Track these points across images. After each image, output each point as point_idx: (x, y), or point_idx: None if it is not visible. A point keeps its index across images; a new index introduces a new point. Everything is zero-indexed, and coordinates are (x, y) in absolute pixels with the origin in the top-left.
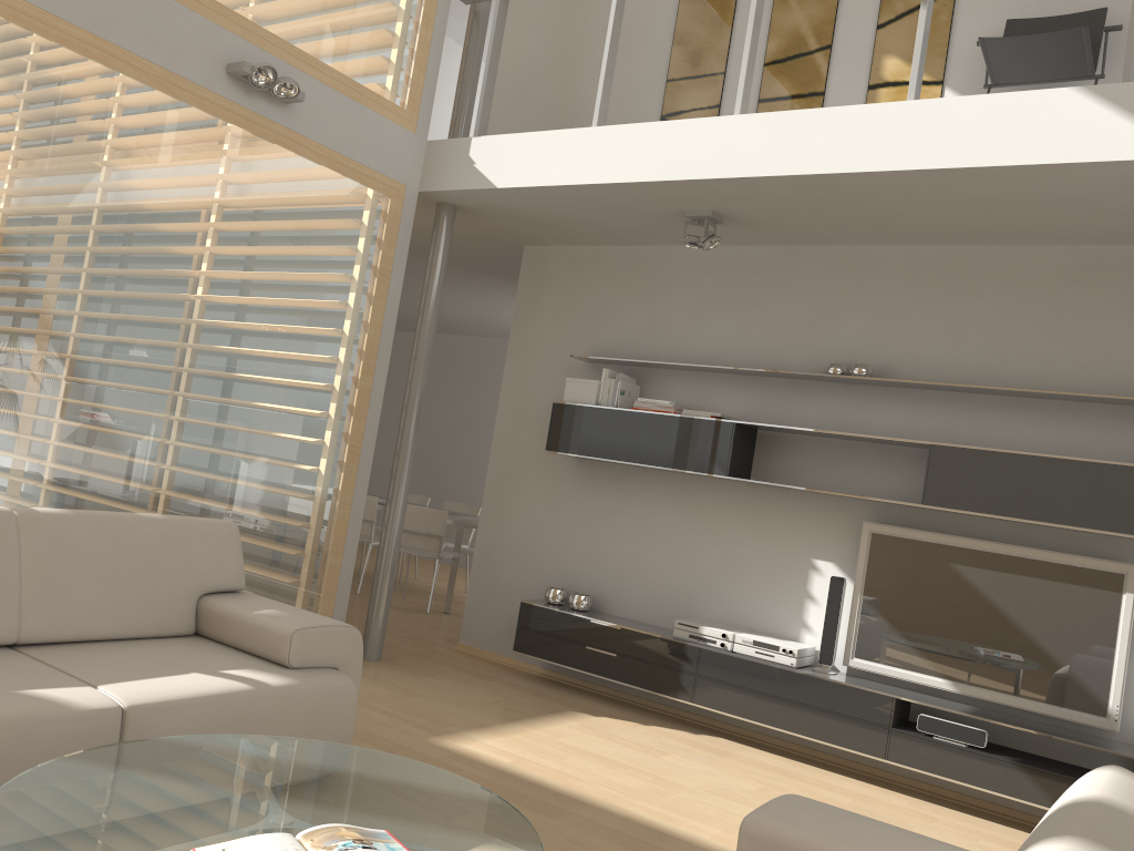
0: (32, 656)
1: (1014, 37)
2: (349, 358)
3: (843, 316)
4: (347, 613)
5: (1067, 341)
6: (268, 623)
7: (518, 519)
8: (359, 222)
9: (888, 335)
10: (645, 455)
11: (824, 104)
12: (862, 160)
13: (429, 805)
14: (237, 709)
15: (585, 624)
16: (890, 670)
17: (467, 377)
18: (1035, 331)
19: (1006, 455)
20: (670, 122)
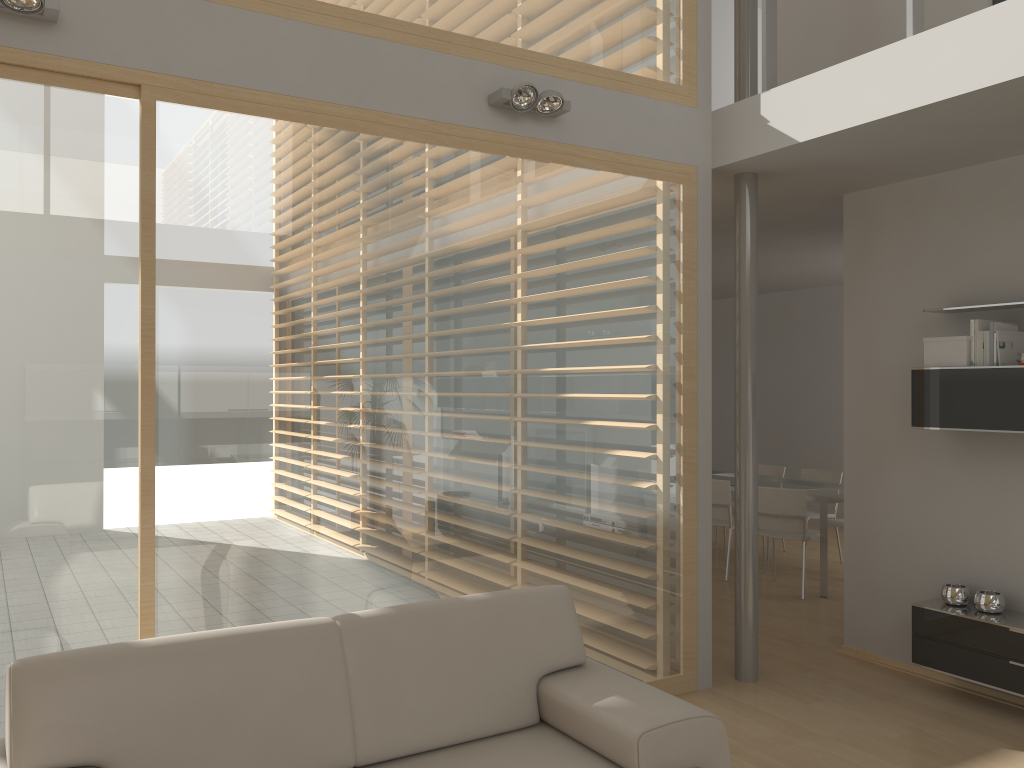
0: None
1: None
2: (667, 365)
3: None
4: (716, 610)
5: None
6: (610, 721)
7: (890, 504)
8: (652, 219)
9: None
10: None
11: None
12: None
13: None
14: None
15: (1002, 633)
16: None
17: (803, 332)
18: None
19: None
20: None
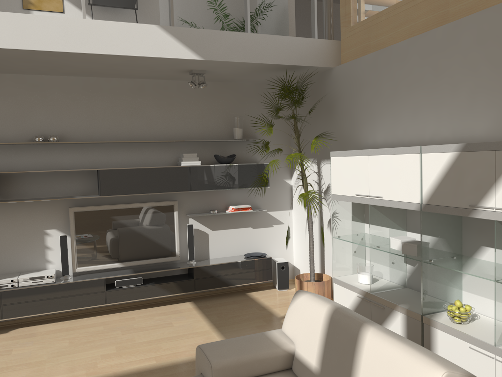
0: None
1: None
2: None
3: (34, 111)
4: None
5: (137, 119)
6: None
7: None
8: None
9: (60, 119)
10: None
11: None
12: (68, 46)
13: None
14: None
15: None
16: (95, 267)
17: None
18: (125, 115)
19: (131, 170)
20: None
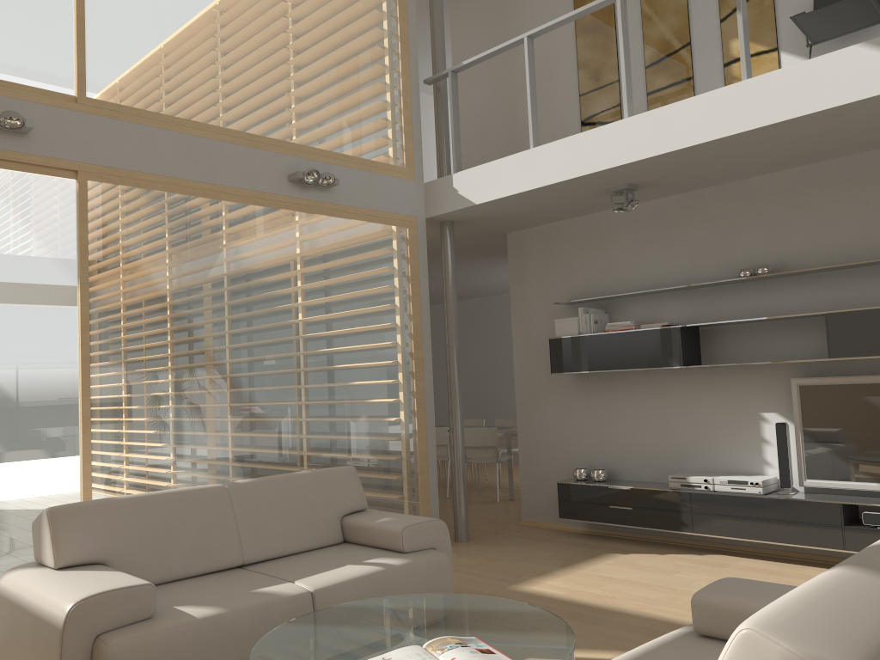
0: (253, 570)
1: (816, 10)
2: (403, 341)
3: (742, 233)
4: (442, 512)
5: None
6: (386, 526)
7: (544, 424)
8: (390, 249)
9: (779, 239)
10: (620, 363)
11: (694, 85)
12: (719, 129)
13: (501, 620)
14: (378, 583)
15: (605, 490)
16: (836, 484)
17: (493, 326)
18: None
19: None
20: (581, 133)
